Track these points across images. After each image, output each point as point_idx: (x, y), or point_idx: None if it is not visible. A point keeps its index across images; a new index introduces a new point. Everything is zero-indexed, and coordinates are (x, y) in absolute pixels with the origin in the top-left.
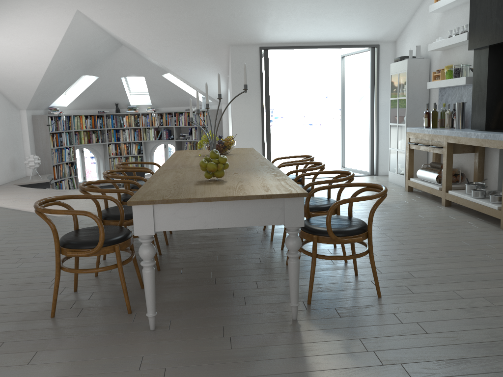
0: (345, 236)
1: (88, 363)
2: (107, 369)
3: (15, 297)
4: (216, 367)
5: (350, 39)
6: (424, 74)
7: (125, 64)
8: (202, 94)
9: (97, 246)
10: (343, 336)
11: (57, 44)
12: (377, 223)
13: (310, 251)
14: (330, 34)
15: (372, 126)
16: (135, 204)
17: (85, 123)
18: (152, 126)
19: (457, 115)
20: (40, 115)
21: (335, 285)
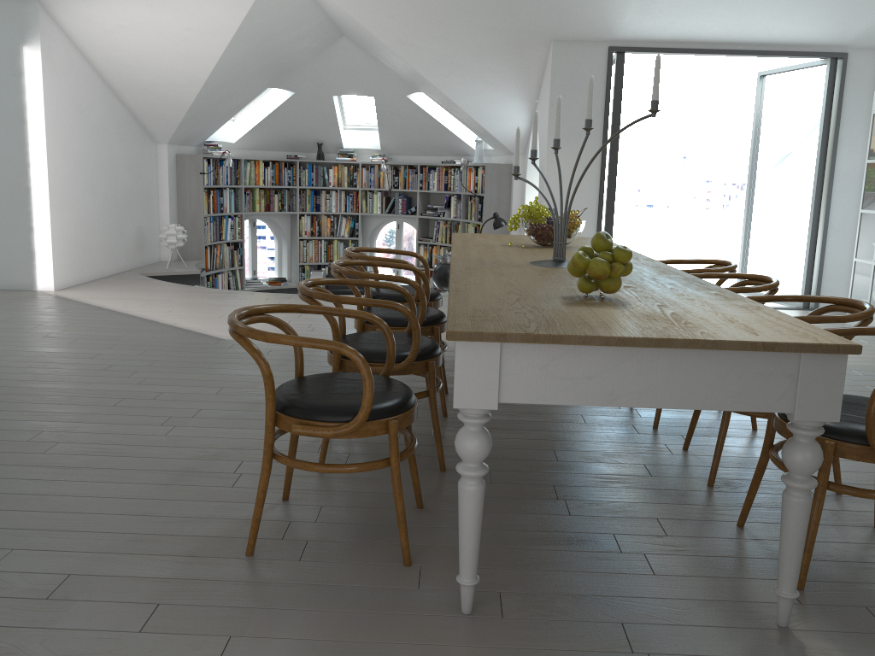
0: None
1: None
2: None
3: (170, 500)
4: None
5: (791, 39)
6: None
7: (344, 71)
8: (478, 133)
9: (355, 418)
10: None
11: (236, 24)
12: None
13: (747, 460)
14: (753, 27)
15: (815, 214)
16: (465, 339)
17: (264, 175)
18: (379, 189)
19: None
20: (190, 155)
21: (839, 547)
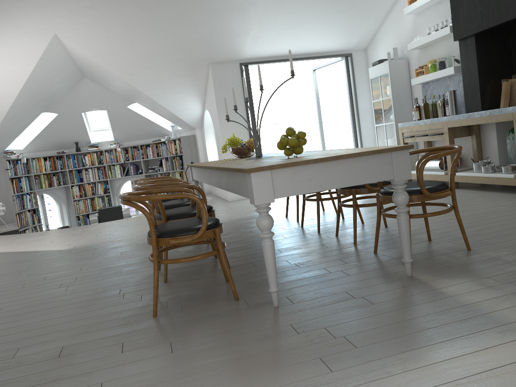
0: (435, 192)
1: (238, 339)
2: (265, 340)
3: (93, 311)
4: (375, 318)
5: (325, 49)
6: (404, 74)
7: (87, 97)
8: (172, 121)
9: (201, 229)
10: (469, 278)
11: (27, 74)
12: None
13: (366, 233)
14: (307, 45)
15: (354, 132)
16: (255, 171)
17: (44, 165)
18: (117, 163)
19: (450, 103)
20: None
21: (418, 249)
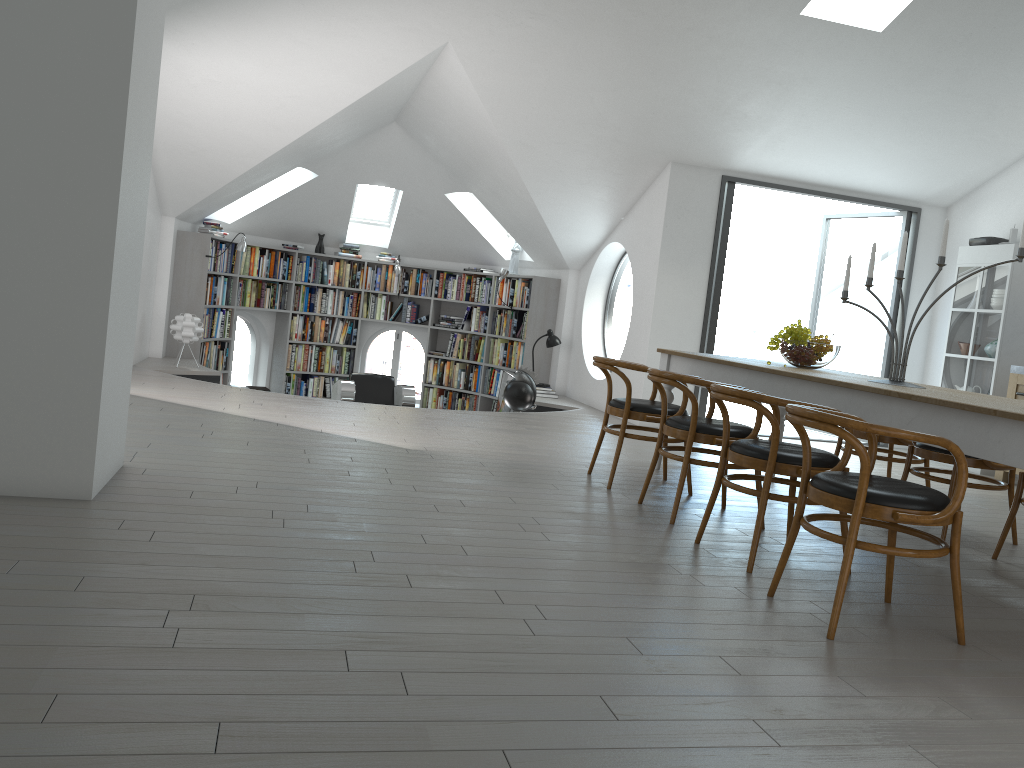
0: None
1: None
2: None
3: (676, 597)
4: None
5: (880, 189)
6: None
7: (380, 159)
8: (524, 243)
9: (950, 507)
10: None
11: (351, 100)
12: None
13: None
14: (854, 174)
15: (888, 355)
16: None
17: (258, 264)
18: (385, 292)
19: None
20: (196, 233)
21: None
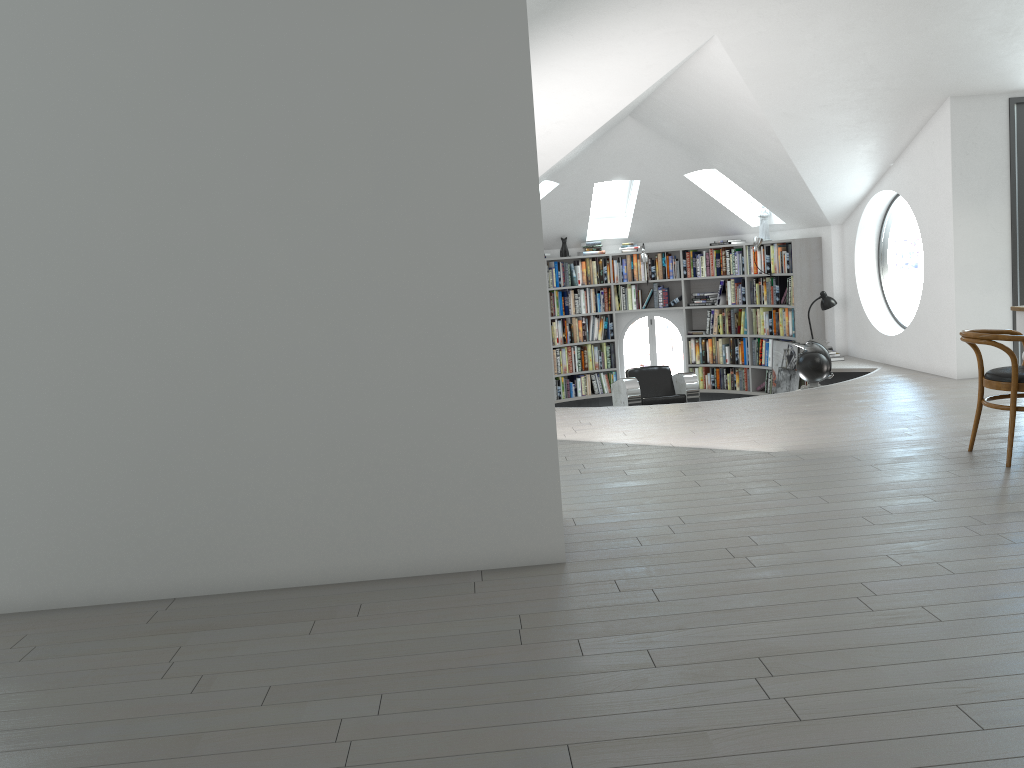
0: None
1: None
2: None
3: None
4: None
5: None
6: None
7: (616, 154)
8: (774, 208)
9: None
10: None
11: (614, 112)
12: None
13: None
14: None
15: None
16: None
17: None
18: (634, 282)
19: None
20: None
21: None
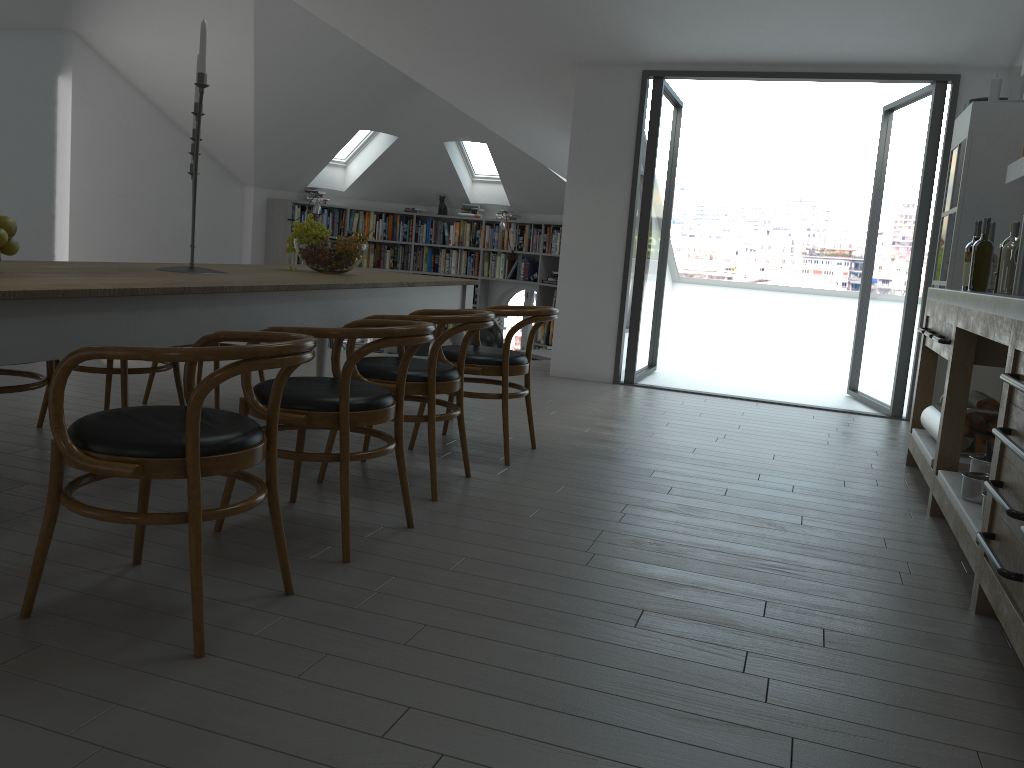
0: (101, 453)
1: None
2: None
3: None
4: None
5: (875, 56)
6: (1021, 148)
7: (448, 113)
8: None
9: None
10: None
11: (250, 52)
12: (645, 506)
13: (334, 520)
14: (814, 41)
15: (911, 290)
16: None
17: (375, 228)
18: (501, 250)
19: (1020, 254)
20: (280, 200)
21: (184, 599)
